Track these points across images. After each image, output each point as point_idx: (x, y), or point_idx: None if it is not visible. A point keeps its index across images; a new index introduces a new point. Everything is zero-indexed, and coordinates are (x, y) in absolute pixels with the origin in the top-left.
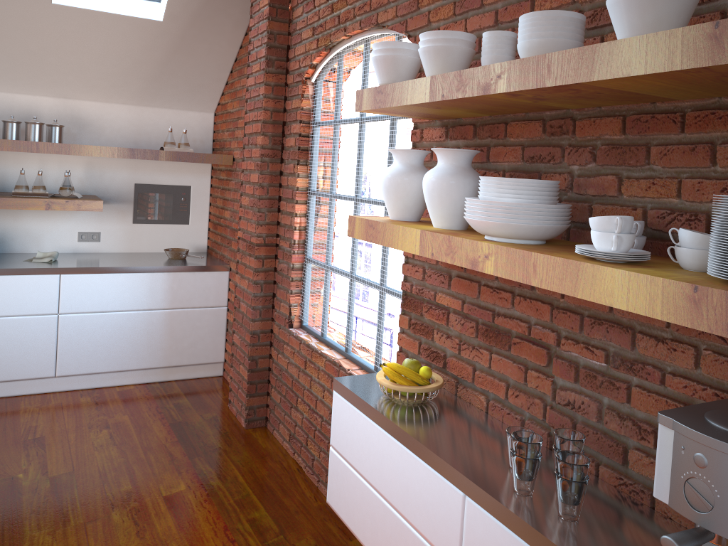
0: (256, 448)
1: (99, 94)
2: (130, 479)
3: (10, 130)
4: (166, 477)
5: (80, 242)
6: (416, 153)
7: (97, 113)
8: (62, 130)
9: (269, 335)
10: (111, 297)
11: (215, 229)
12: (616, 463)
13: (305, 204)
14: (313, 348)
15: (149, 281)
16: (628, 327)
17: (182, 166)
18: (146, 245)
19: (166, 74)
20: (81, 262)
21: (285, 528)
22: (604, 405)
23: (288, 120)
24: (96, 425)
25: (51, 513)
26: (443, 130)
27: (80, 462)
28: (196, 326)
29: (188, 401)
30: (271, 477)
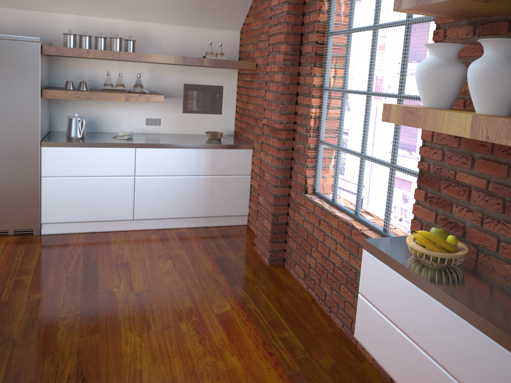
0: (278, 281)
1: (159, 17)
2: (190, 298)
3: (99, 43)
4: (215, 299)
5: (147, 125)
6: (454, 46)
7: (158, 31)
8: (135, 43)
9: (287, 198)
10: (170, 165)
11: (241, 118)
12: None
13: (319, 98)
14: (327, 210)
15: (196, 154)
16: None
17: (217, 71)
18: (191, 129)
19: (206, 0)
20: (149, 140)
21: (309, 347)
22: None
23: (306, 31)
24: (163, 256)
25: (138, 320)
26: (471, 28)
27: (154, 283)
28: (229, 188)
29: (225, 242)
30: (292, 305)
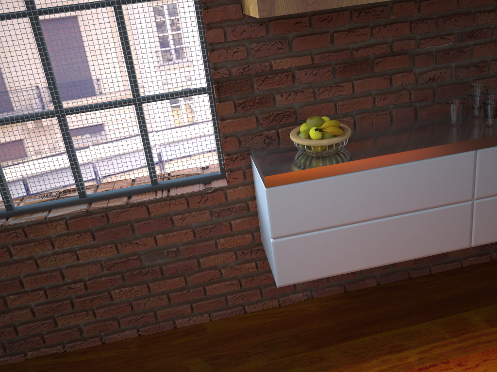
0: None
1: None
2: None
3: None
4: None
5: None
6: None
7: None
8: None
9: None
10: None
11: None
12: (461, 96)
13: None
14: (22, 224)
15: None
16: (467, 13)
17: None
18: None
19: None
20: None
21: None
22: (452, 68)
23: None
24: None
25: None
26: None
27: None
28: None
29: None
30: None
